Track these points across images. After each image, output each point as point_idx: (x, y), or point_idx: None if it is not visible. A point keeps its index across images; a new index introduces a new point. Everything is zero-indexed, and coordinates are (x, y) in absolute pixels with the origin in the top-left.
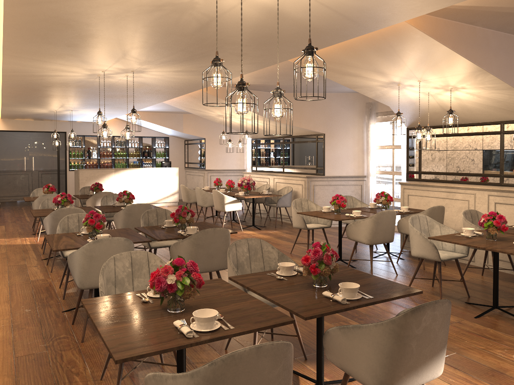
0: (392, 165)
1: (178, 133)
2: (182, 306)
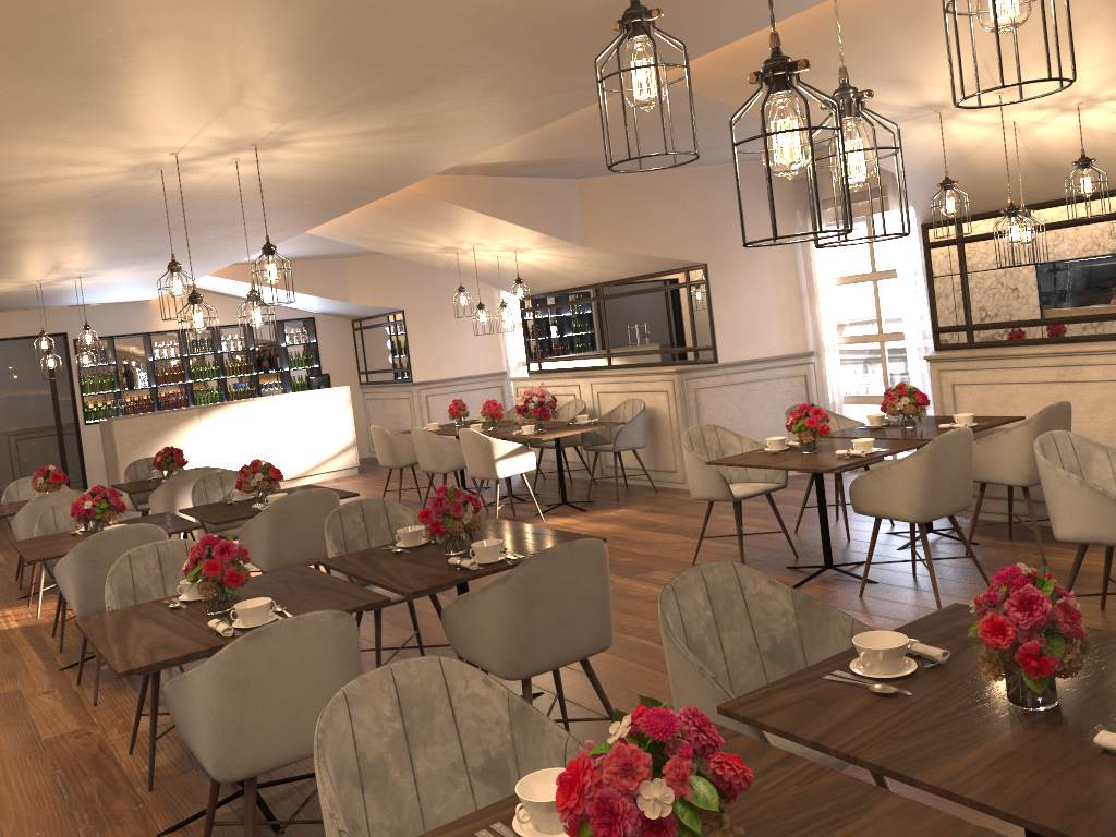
0: (877, 319)
1: (339, 304)
2: None
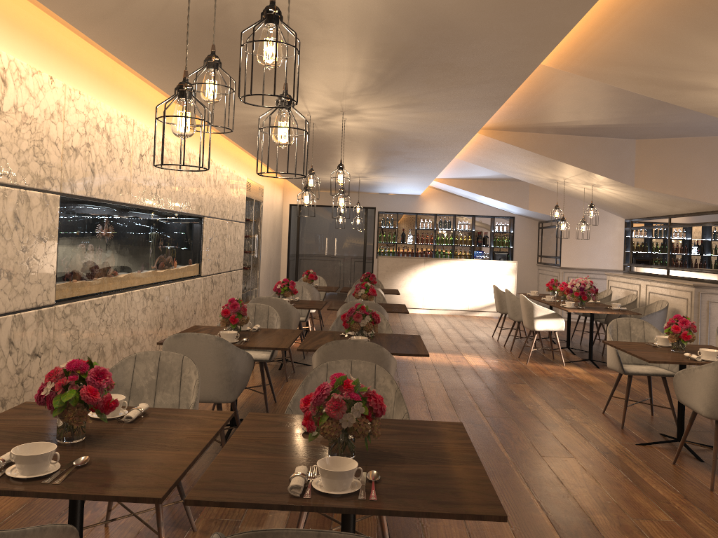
0: None
1: (523, 210)
2: (71, 435)
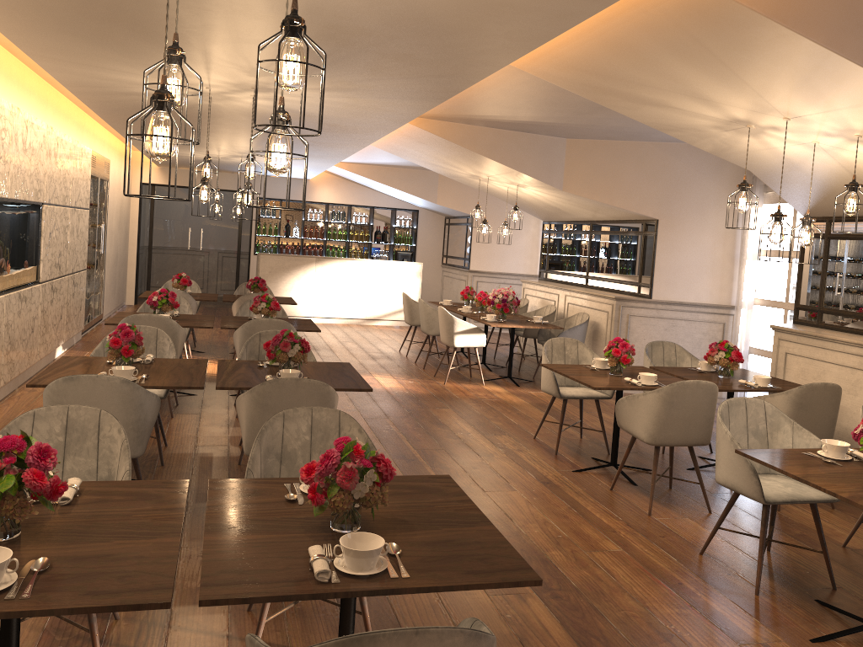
0: (786, 289)
1: (430, 204)
2: (6, 531)
